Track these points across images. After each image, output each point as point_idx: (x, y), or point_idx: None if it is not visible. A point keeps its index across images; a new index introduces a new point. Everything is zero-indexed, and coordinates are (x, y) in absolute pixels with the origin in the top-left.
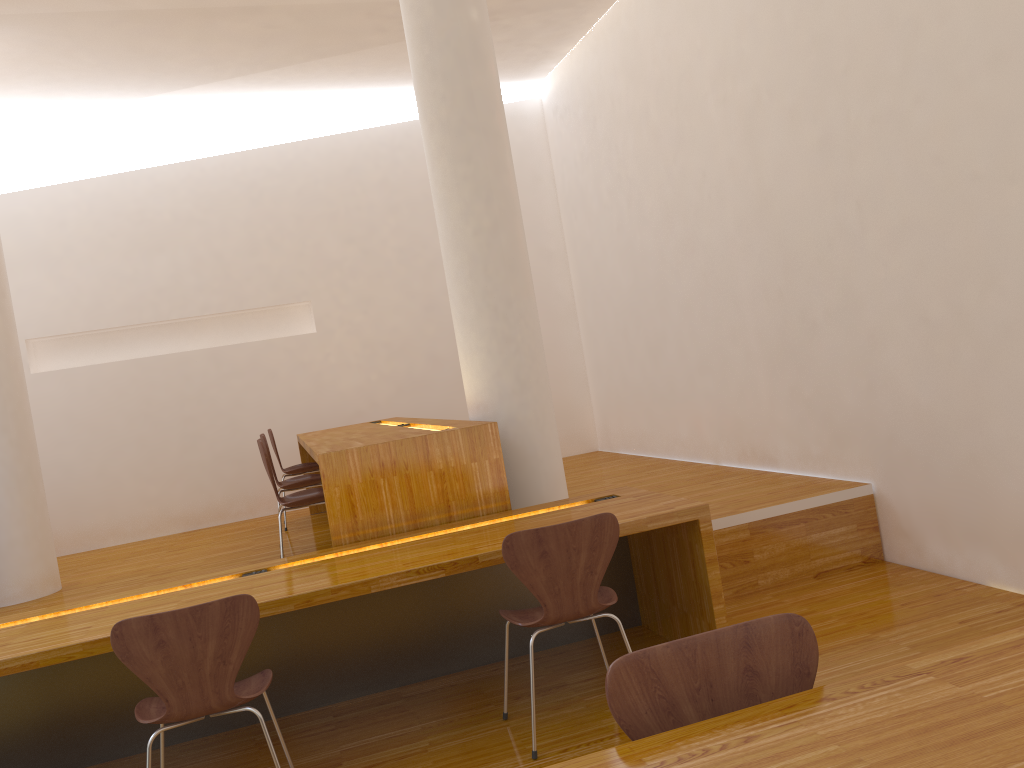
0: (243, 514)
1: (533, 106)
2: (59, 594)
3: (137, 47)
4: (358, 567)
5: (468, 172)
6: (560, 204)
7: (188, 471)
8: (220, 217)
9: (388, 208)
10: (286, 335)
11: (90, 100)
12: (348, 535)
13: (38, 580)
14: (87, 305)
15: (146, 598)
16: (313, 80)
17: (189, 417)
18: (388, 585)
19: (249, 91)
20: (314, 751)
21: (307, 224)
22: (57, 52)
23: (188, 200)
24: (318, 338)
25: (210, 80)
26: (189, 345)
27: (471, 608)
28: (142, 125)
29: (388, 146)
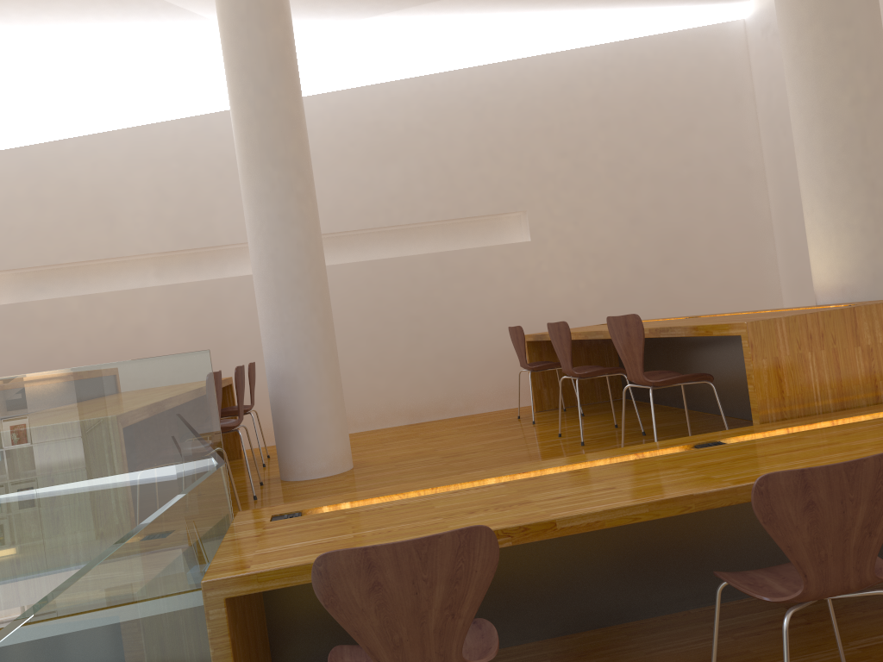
0: (461, 410)
1: (736, 27)
2: (359, 470)
3: None
4: (880, 439)
5: (848, 37)
6: (760, 123)
7: (413, 367)
8: (447, 129)
9: (599, 124)
10: (498, 244)
11: (347, 13)
12: (774, 412)
13: (340, 456)
14: (328, 209)
15: (616, 464)
16: None
17: (415, 317)
18: None
19: (486, 6)
20: (818, 646)
21: (524, 138)
22: None
23: (419, 113)
24: (532, 246)
25: None
26: (411, 250)
27: None
28: (377, 43)
29: (600, 64)
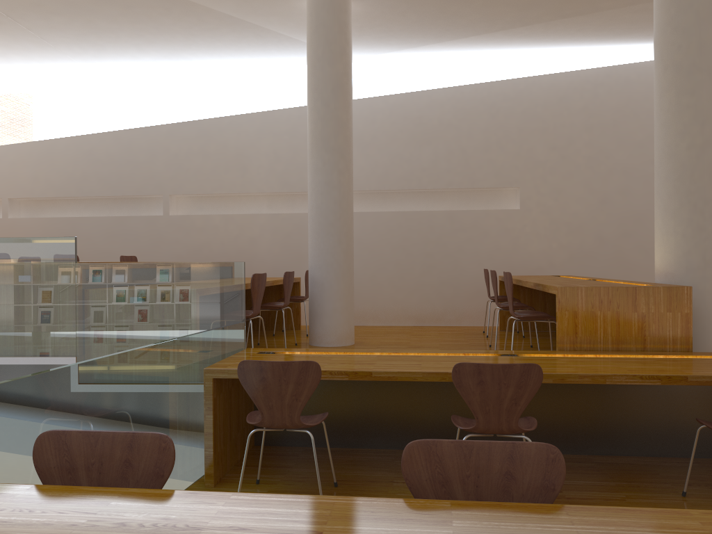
0: (452, 322)
1: None
2: (354, 346)
3: (445, 10)
4: (590, 366)
5: (690, 102)
6: None
7: (422, 288)
8: (468, 125)
9: (584, 127)
10: (497, 208)
11: (404, 44)
12: (569, 345)
13: (344, 335)
14: (379, 174)
15: (444, 356)
16: (550, 34)
17: (428, 253)
18: (618, 381)
19: (503, 41)
20: None
21: (525, 134)
22: (397, 13)
23: (450, 112)
24: (520, 213)
25: (482, 33)
26: (434, 207)
27: (650, 414)
28: (428, 61)
29: (592, 83)
